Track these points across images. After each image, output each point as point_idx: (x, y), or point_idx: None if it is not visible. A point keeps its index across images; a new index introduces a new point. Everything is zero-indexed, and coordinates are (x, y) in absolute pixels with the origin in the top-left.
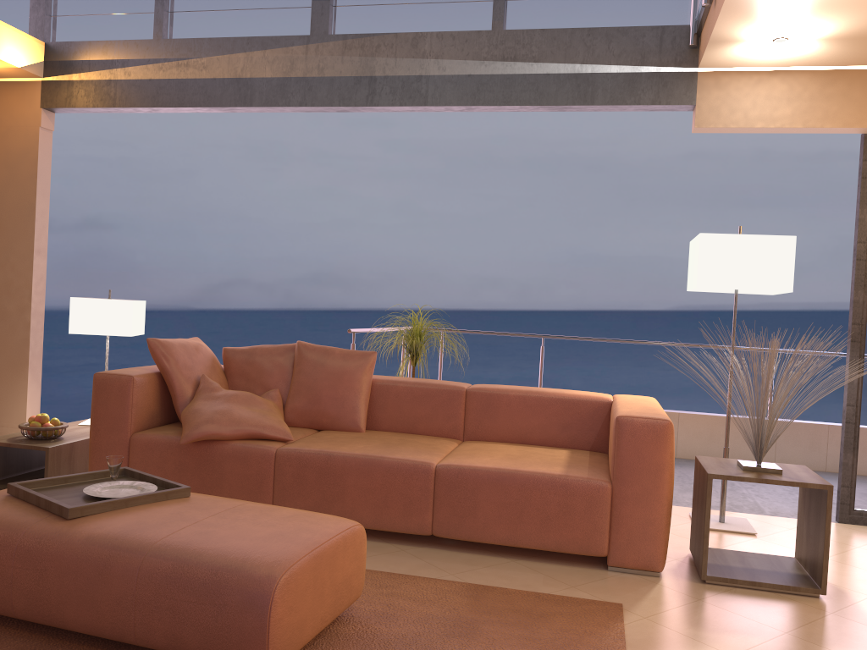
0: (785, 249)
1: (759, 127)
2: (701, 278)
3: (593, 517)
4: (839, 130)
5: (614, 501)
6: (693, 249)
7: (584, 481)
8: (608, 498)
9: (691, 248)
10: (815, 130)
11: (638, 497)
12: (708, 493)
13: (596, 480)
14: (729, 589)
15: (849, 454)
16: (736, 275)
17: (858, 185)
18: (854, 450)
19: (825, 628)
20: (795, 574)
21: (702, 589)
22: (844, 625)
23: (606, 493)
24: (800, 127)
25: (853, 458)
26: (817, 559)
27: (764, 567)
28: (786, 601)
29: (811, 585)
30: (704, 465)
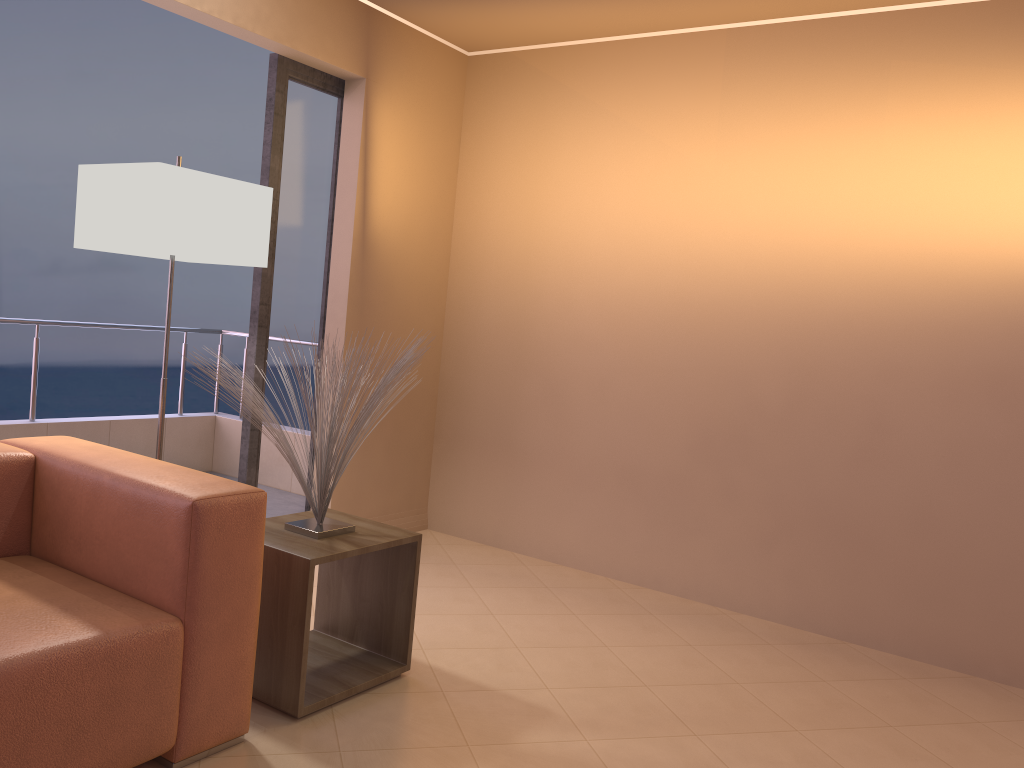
0: (262, 205)
1: (184, 3)
2: (161, 237)
3: (160, 692)
4: (263, 42)
5: (189, 650)
6: (109, 181)
7: (143, 634)
8: (181, 648)
9: (94, 178)
10: (239, 33)
11: (228, 629)
12: (310, 588)
13: (160, 624)
14: (331, 713)
15: (253, 470)
16: (205, 237)
17: (266, 122)
18: (258, 463)
19: (473, 715)
20: (356, 655)
21: (313, 731)
22: (475, 702)
23: (179, 640)
24: (231, 23)
25: (256, 473)
26: (391, 629)
27: (320, 660)
28: (393, 698)
29: (391, 663)
30: (267, 544)
